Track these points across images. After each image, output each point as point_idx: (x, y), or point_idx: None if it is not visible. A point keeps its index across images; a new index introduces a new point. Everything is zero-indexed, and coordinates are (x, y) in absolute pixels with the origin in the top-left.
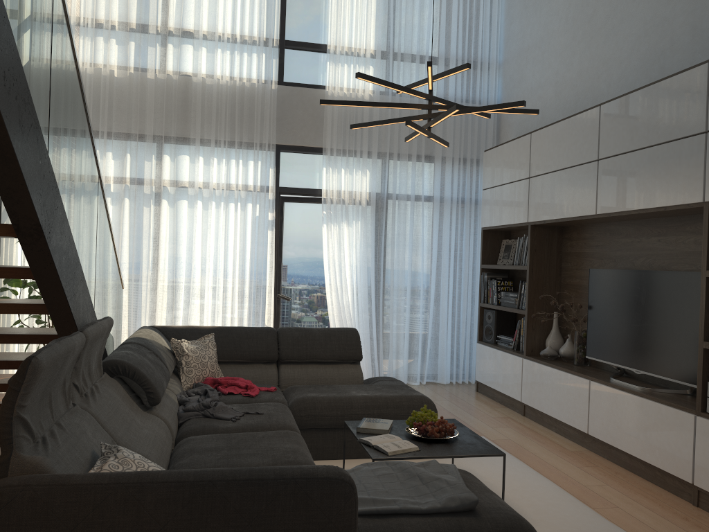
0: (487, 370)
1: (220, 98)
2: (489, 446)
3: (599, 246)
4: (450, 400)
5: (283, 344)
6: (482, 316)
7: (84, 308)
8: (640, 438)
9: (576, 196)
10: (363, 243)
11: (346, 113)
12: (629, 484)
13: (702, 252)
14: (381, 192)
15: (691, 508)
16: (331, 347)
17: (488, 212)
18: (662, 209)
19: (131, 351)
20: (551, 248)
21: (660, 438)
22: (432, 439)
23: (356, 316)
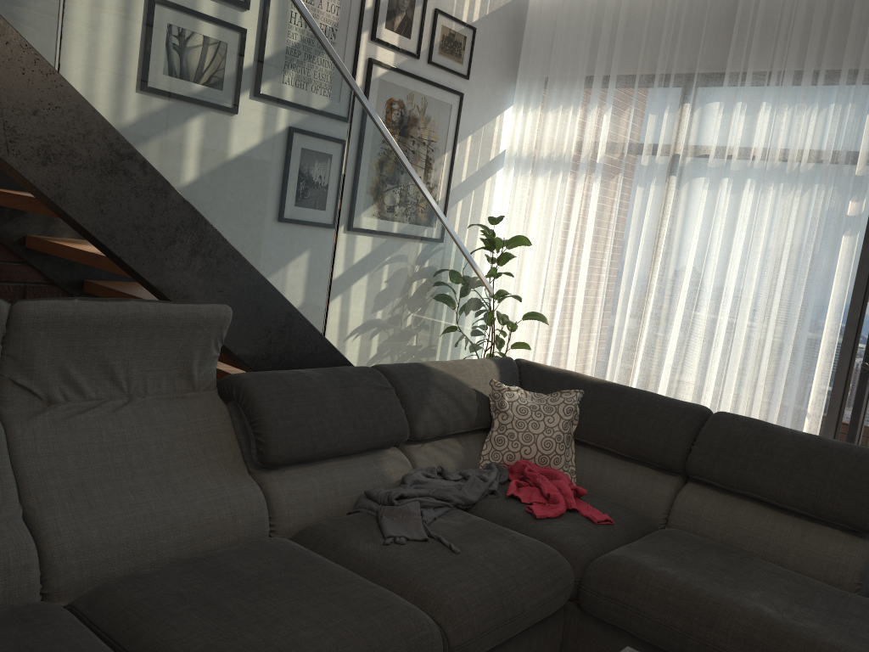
0: None
1: None
2: None
3: None
4: None
5: (700, 444)
6: None
7: (229, 289)
8: None
9: None
10: None
11: None
12: None
13: None
14: None
15: None
16: (803, 480)
17: None
18: None
19: (320, 374)
20: None
21: None
22: None
23: None
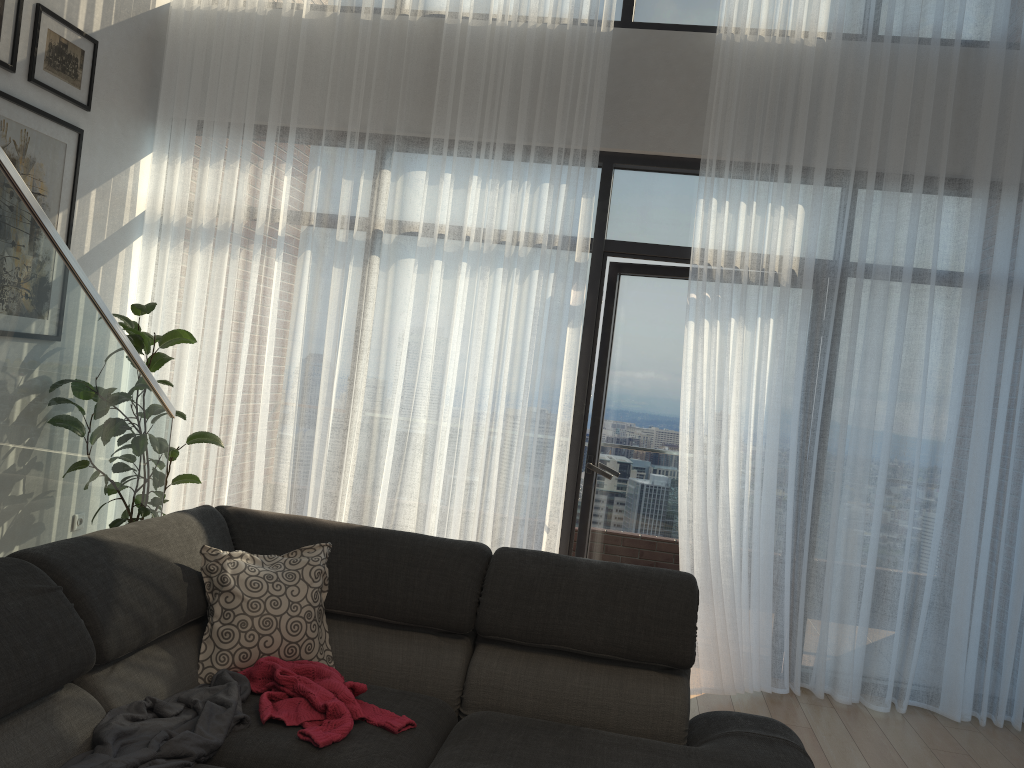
0: None
1: (493, 53)
2: None
3: None
4: None
5: (491, 594)
6: None
7: None
8: None
9: None
10: (776, 368)
11: (759, 80)
12: None
13: None
14: (827, 256)
15: None
16: (613, 620)
17: None
18: None
19: None
20: None
21: None
22: None
23: (743, 531)
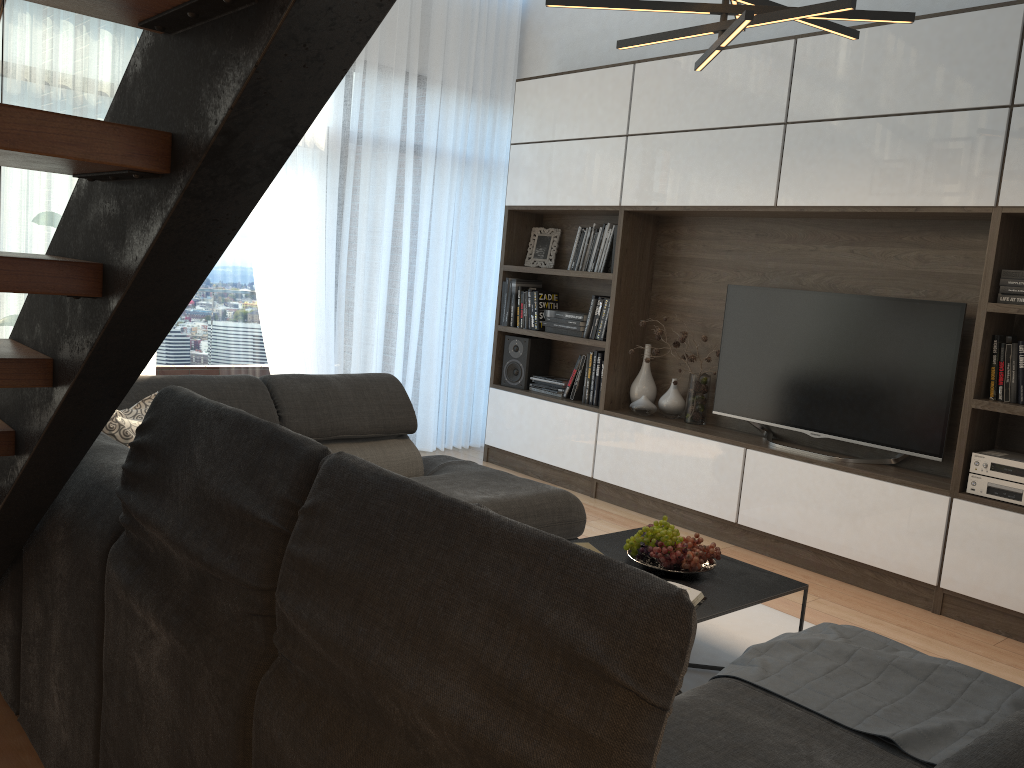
0: (515, 429)
1: None
2: (769, 574)
3: (733, 251)
4: None
5: (289, 409)
6: (499, 346)
7: None
8: (842, 528)
9: (733, 174)
10: (320, 217)
11: None
12: (839, 593)
13: (983, 277)
14: (350, 129)
15: (937, 618)
16: (370, 411)
17: (525, 182)
18: (910, 210)
19: None
20: (644, 248)
21: (881, 528)
22: (691, 573)
23: (307, 345)
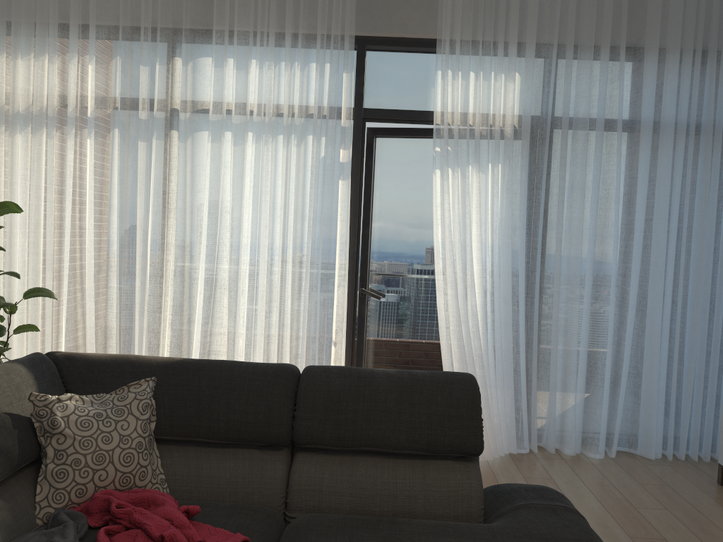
0: None
1: None
2: None
3: None
4: (671, 510)
5: (304, 408)
6: None
7: None
8: None
9: None
10: (506, 202)
11: None
12: None
13: None
14: (541, 111)
15: None
16: (412, 420)
17: None
18: None
19: None
20: None
21: None
22: None
23: (489, 331)
